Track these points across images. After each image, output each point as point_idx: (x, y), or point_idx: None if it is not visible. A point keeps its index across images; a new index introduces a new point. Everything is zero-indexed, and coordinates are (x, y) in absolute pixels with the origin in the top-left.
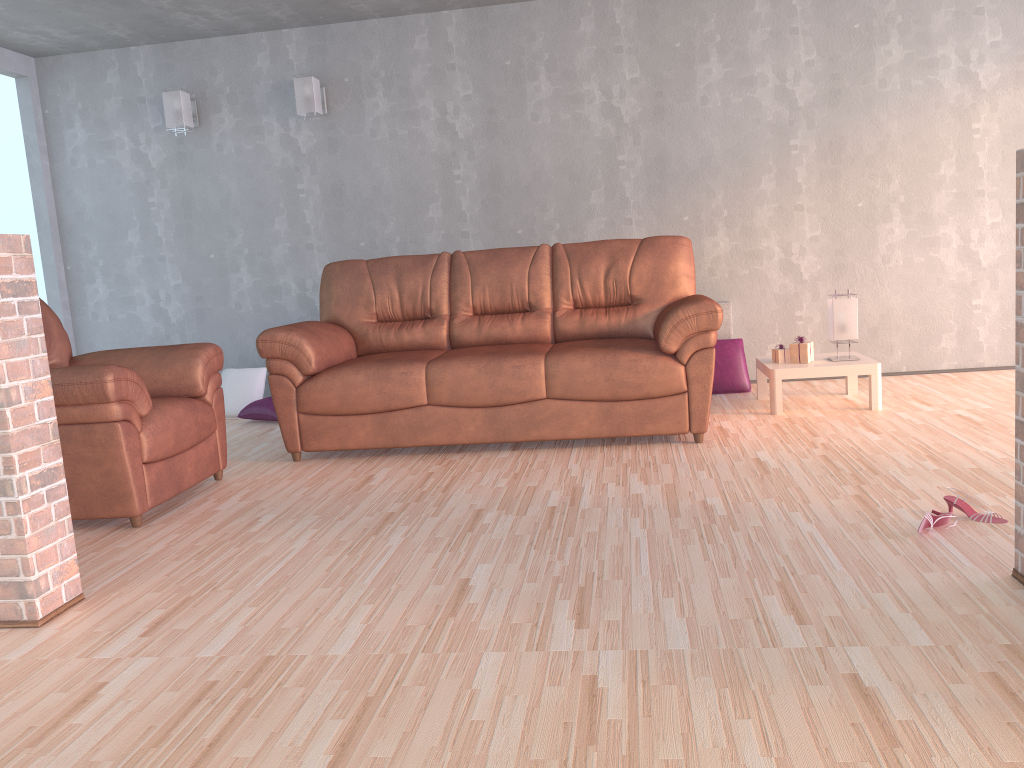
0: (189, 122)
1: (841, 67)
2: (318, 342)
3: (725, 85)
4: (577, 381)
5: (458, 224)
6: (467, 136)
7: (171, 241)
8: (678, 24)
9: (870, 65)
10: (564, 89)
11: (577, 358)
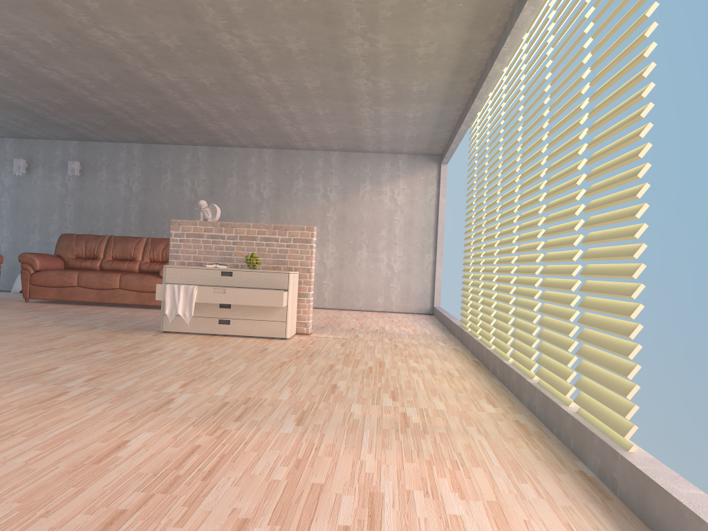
0: (23, 171)
1: (281, 186)
2: (43, 260)
3: (238, 186)
4: (129, 283)
5: (128, 226)
6: (136, 192)
7: (8, 217)
8: (222, 161)
9: (291, 187)
10: (177, 179)
11: (131, 275)
